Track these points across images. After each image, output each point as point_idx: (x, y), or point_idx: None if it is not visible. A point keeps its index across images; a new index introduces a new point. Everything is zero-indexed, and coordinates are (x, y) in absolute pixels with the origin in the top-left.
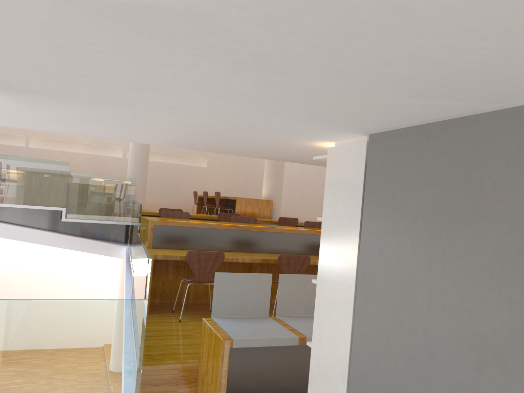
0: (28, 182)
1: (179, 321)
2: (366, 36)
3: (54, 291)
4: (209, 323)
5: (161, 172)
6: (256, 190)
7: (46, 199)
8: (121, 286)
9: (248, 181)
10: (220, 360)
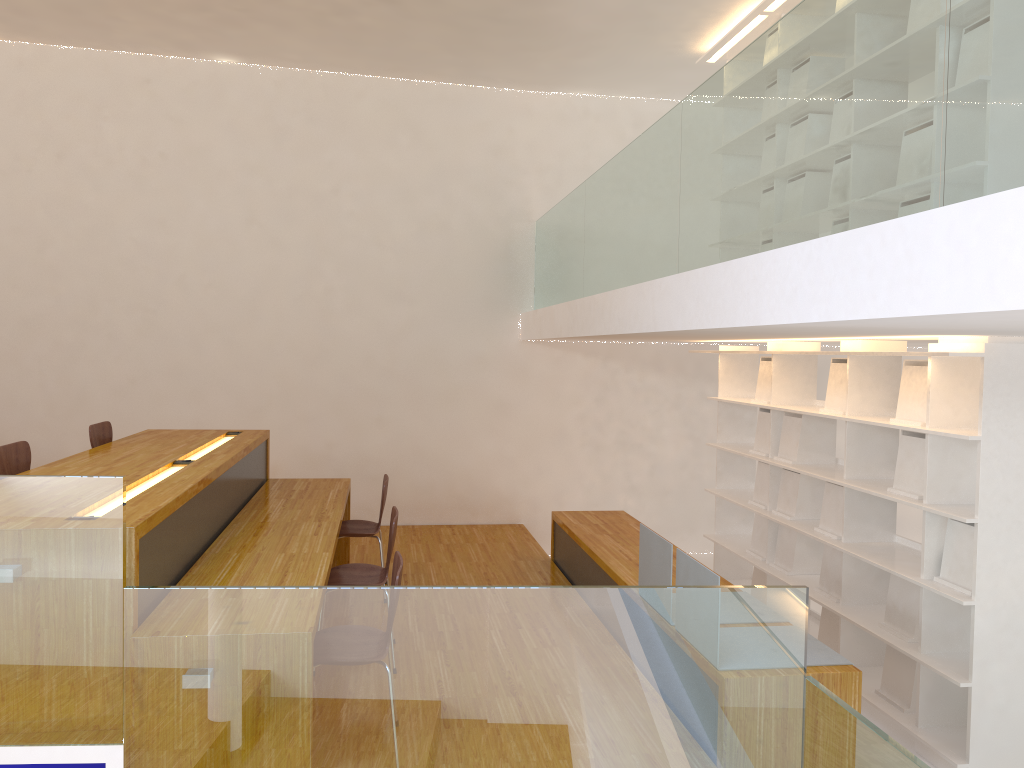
0: None
1: None
2: None
3: None
4: None
5: None
6: None
7: None
8: None
9: None
10: (855, 708)
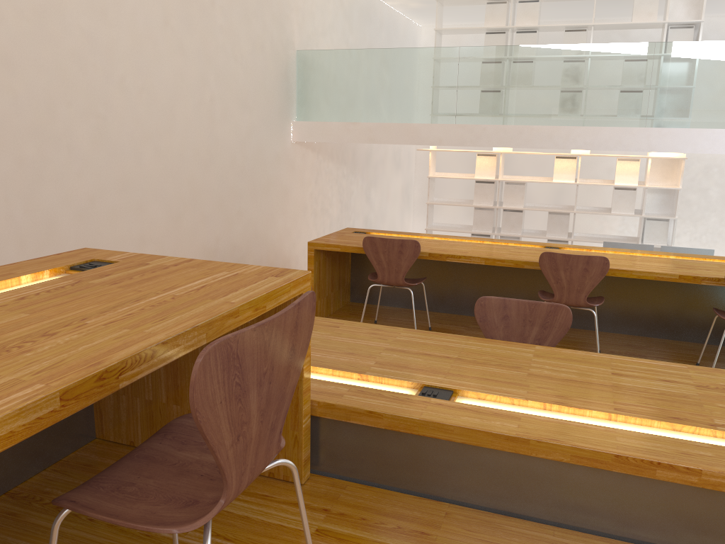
0: None
1: None
2: None
3: None
4: None
5: None
6: None
7: None
8: None
9: None
10: None
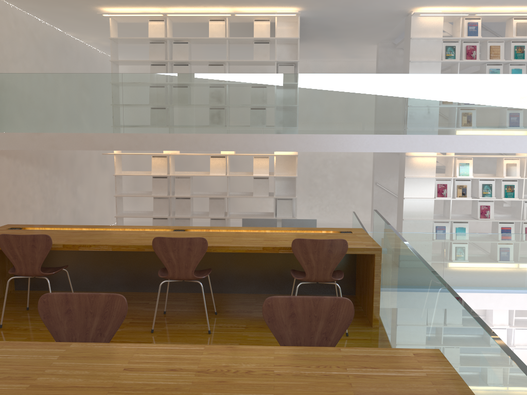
0: None
1: None
2: None
3: None
4: None
5: None
6: None
7: None
8: None
9: None
10: None
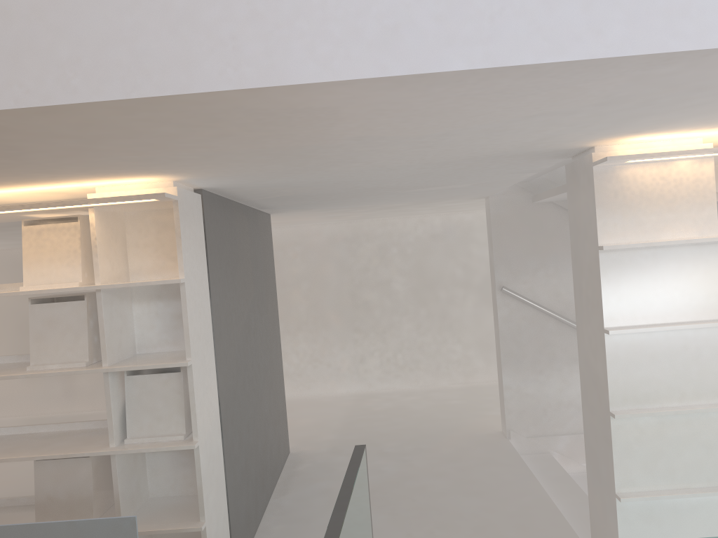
0: None
1: None
2: (354, 195)
3: None
4: None
5: None
6: None
7: None
8: None
9: None
10: None
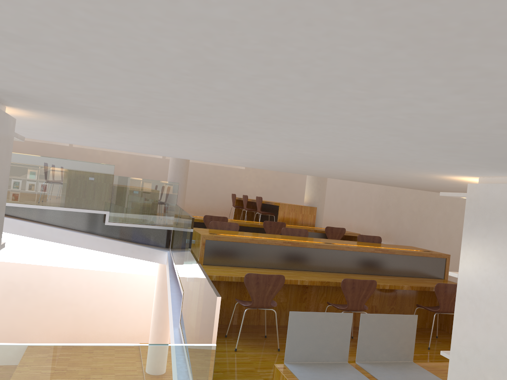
0: (73, 185)
1: (235, 350)
2: None
3: (93, 289)
4: (284, 373)
5: (199, 173)
6: (293, 193)
7: (90, 202)
8: (159, 288)
9: (286, 184)
10: None
